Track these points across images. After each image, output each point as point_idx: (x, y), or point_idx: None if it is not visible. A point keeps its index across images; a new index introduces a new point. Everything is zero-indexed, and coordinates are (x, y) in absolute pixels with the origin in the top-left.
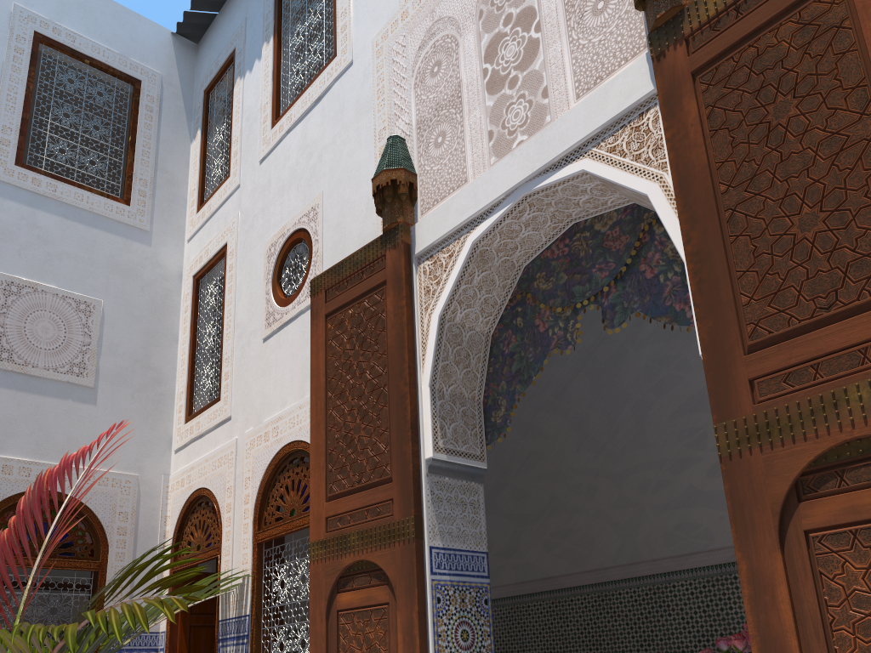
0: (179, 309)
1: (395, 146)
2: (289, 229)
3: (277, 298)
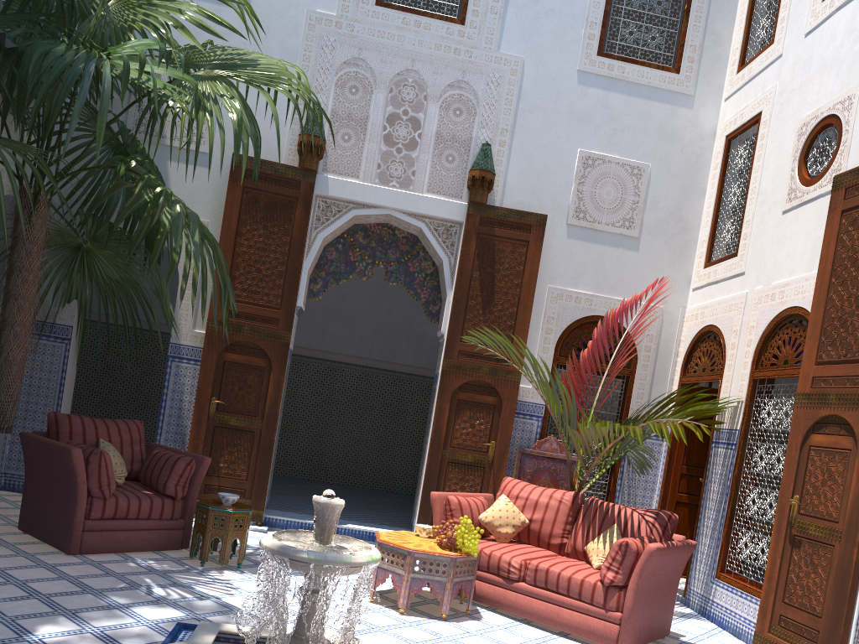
0: (709, 164)
1: None
2: (822, 113)
3: (801, 177)
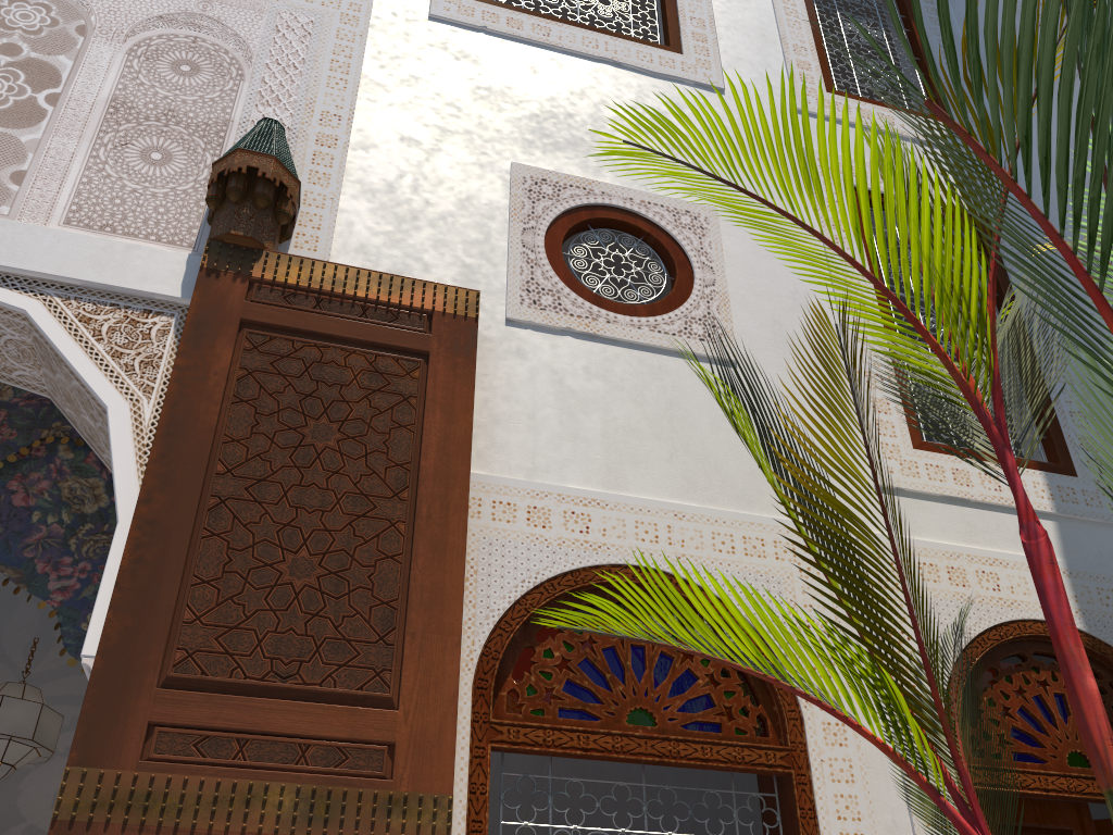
0: None
1: None
2: None
3: None
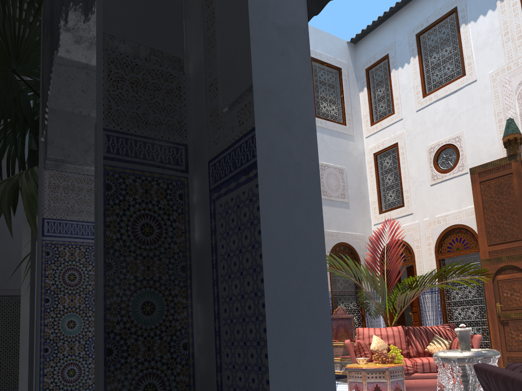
0: (365, 166)
1: (511, 123)
2: (442, 143)
3: (437, 170)
